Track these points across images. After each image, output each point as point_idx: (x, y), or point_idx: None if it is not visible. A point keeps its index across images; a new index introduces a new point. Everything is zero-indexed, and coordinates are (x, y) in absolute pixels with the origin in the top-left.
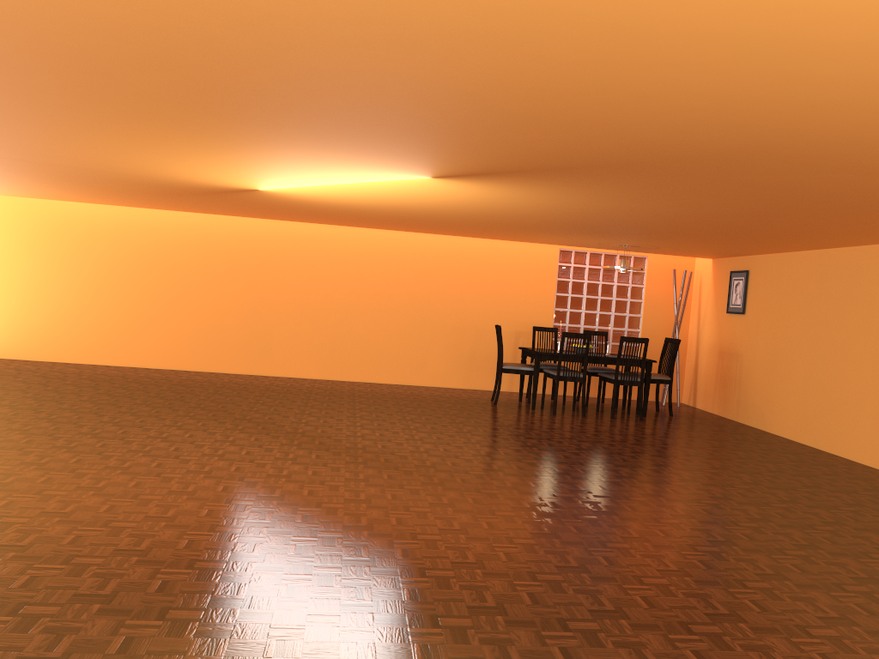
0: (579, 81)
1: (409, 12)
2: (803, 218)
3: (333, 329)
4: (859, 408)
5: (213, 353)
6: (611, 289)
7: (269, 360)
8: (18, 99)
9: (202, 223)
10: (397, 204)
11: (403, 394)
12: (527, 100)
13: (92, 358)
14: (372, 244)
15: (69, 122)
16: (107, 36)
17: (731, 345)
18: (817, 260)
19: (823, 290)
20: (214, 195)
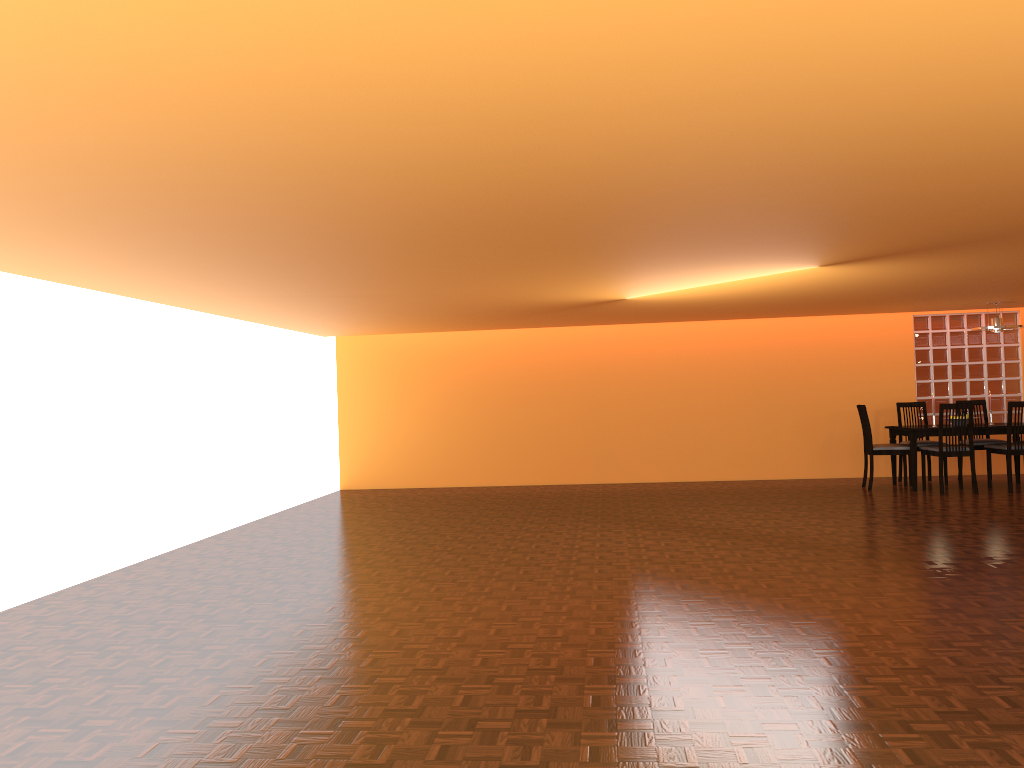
0: (1021, 180)
1: (900, 162)
2: None
3: (675, 429)
4: None
5: (557, 466)
6: (980, 352)
7: (613, 467)
8: (497, 256)
9: (533, 337)
10: (759, 294)
11: (763, 488)
12: (962, 198)
13: (443, 481)
14: (705, 336)
15: (516, 267)
16: (634, 207)
17: None
18: None
19: None
20: (572, 309)
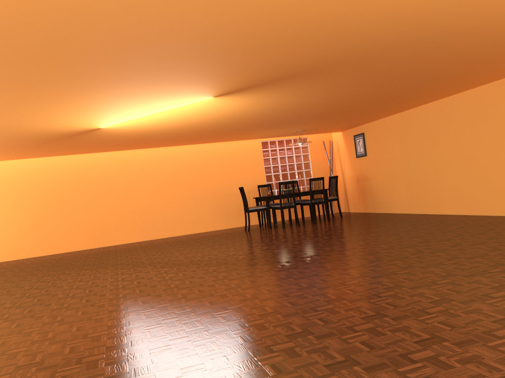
0: (330, 7)
1: None
2: (401, 90)
3: (143, 211)
4: (440, 187)
5: (73, 240)
6: (292, 158)
7: (108, 237)
8: None
9: (51, 163)
10: (182, 123)
11: (195, 237)
12: (296, 26)
13: None
14: (156, 157)
15: (4, 91)
16: (70, 12)
17: (363, 173)
18: (400, 118)
19: (407, 132)
20: (68, 138)
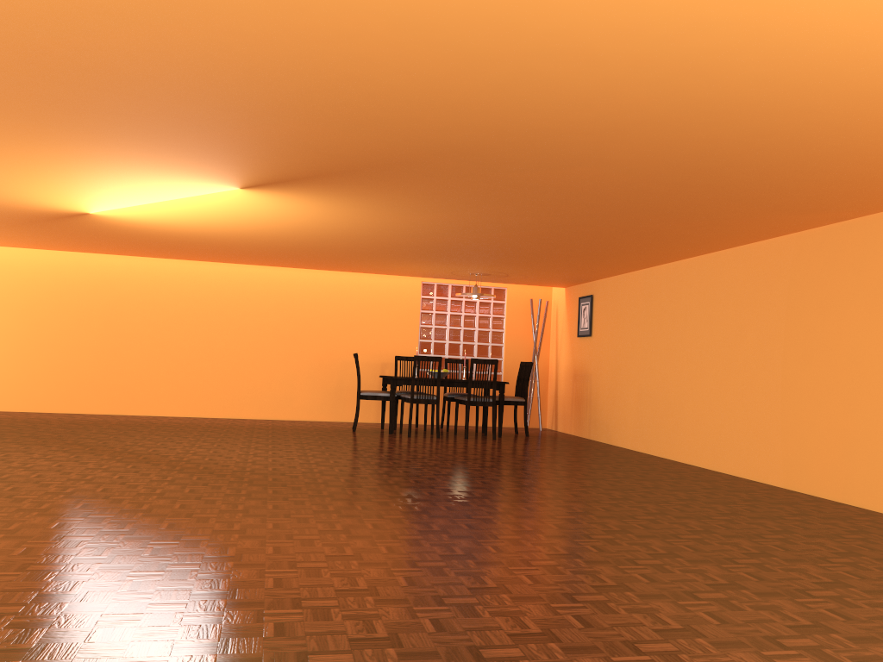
0: (284, 58)
1: None
2: (598, 227)
3: (196, 366)
4: (680, 411)
5: (68, 394)
6: (473, 320)
7: (128, 399)
8: None
9: (56, 262)
10: (233, 227)
11: (263, 425)
12: (257, 83)
13: None
14: (234, 280)
15: None
16: None
17: (582, 367)
18: (643, 279)
19: (649, 306)
20: (50, 223)
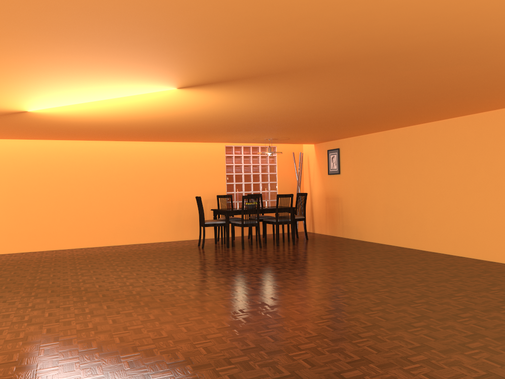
0: None
1: None
2: (400, 107)
3: (81, 213)
4: (422, 219)
5: None
6: (258, 168)
7: (34, 240)
8: None
9: None
10: (135, 117)
11: (138, 250)
12: None
13: None
14: (102, 151)
15: None
16: None
17: (333, 193)
18: (383, 137)
19: (389, 154)
20: None
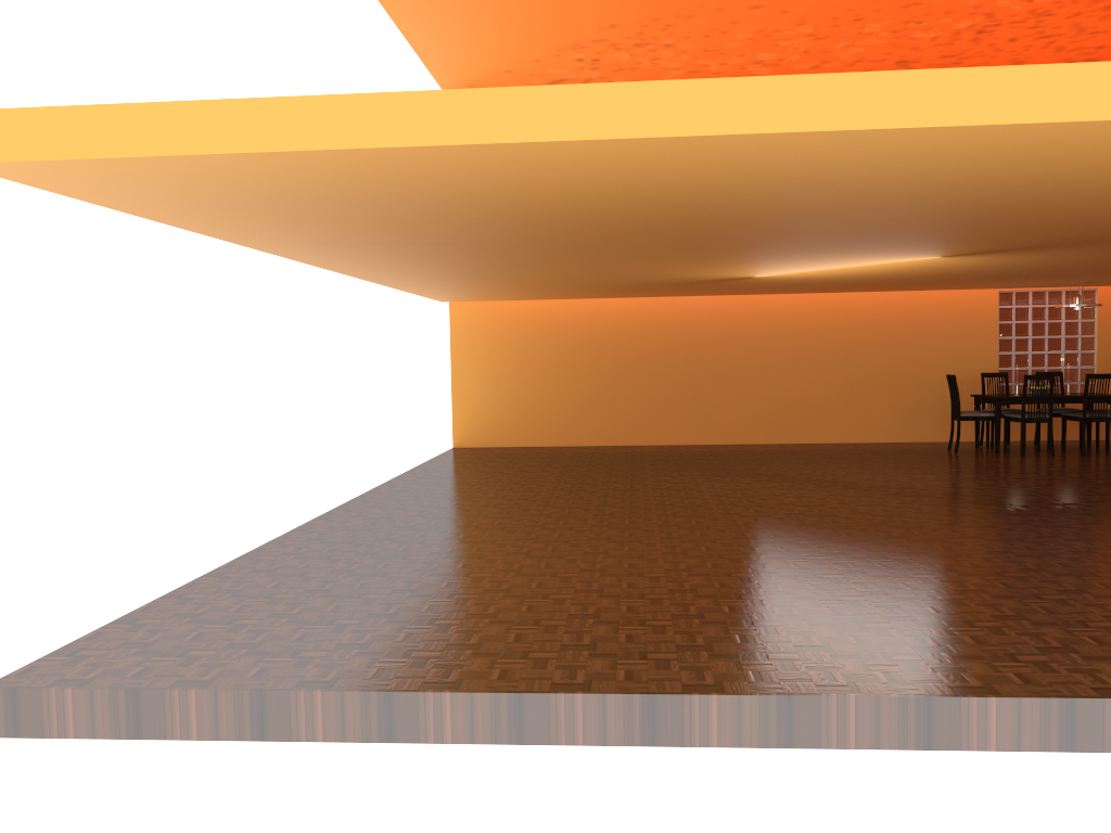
0: None
1: (1045, 202)
2: None
3: (772, 395)
4: None
5: (660, 427)
6: (1059, 327)
7: (713, 430)
8: (687, 249)
9: (640, 306)
10: (874, 274)
11: (857, 450)
12: (1081, 220)
13: (552, 440)
14: (803, 307)
15: (692, 255)
16: (830, 222)
17: None
18: None
19: None
20: (698, 283)
